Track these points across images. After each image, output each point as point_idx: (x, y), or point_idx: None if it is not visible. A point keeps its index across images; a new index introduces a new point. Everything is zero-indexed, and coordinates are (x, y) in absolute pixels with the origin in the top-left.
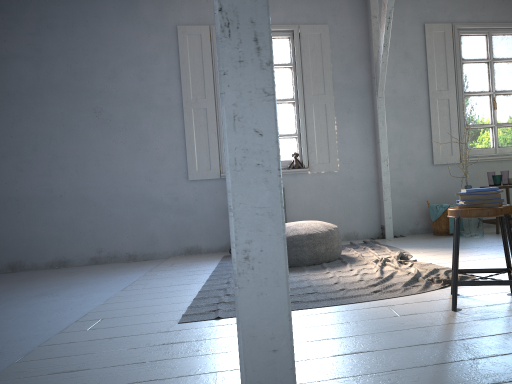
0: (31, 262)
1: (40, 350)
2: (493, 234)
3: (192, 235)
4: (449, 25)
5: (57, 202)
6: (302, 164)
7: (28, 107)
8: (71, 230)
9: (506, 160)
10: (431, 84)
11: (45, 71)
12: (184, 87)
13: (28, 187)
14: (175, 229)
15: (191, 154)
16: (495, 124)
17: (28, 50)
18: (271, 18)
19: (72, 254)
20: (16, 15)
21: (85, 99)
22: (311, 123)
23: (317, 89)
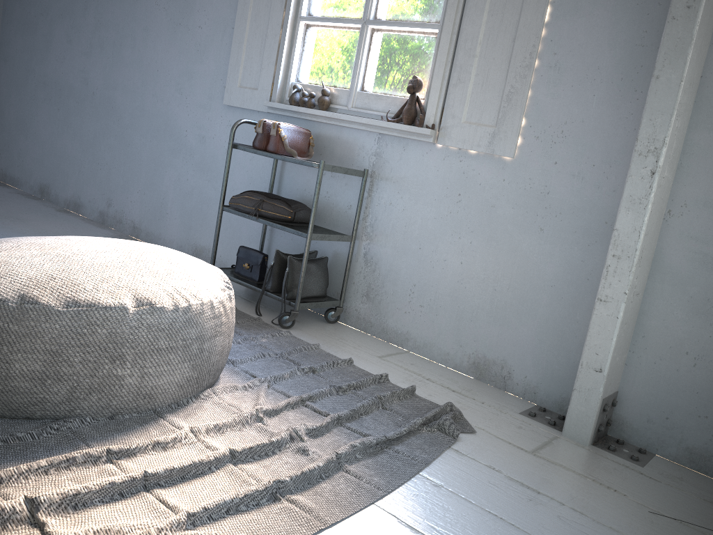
0: (55, 191)
1: None
2: None
3: (207, 223)
4: None
5: (88, 104)
6: (423, 115)
7: None
8: (92, 155)
9: None
10: None
11: None
12: None
13: (71, 71)
14: (190, 201)
15: (238, 47)
16: None
17: None
18: None
19: (86, 196)
20: None
21: None
22: None
23: None
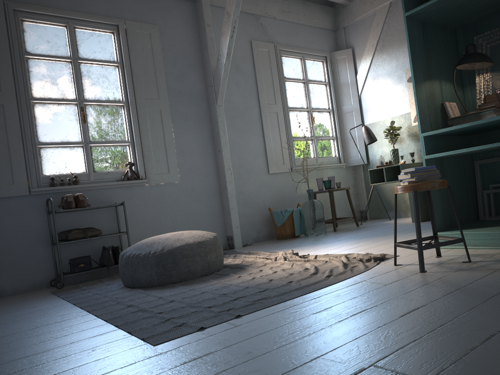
0: None
1: None
2: (331, 232)
3: None
4: (272, 45)
5: None
6: (138, 175)
7: None
8: None
9: (325, 169)
10: (261, 97)
11: None
12: None
13: None
14: None
15: None
16: (314, 137)
17: None
18: (89, 7)
19: None
20: None
21: None
22: (146, 129)
23: (150, 93)
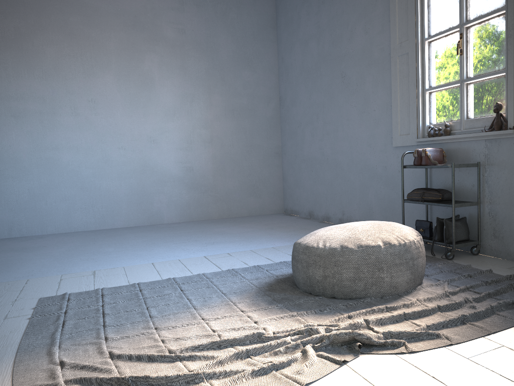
0: (316, 213)
1: (16, 281)
2: None
3: (395, 213)
4: None
5: (325, 164)
6: (506, 123)
7: (315, 81)
8: (331, 190)
9: None
10: None
11: (321, 45)
12: (392, 31)
13: (315, 150)
14: (384, 203)
15: (395, 115)
16: None
17: (314, 29)
18: None
19: (331, 212)
20: (310, 0)
21: (337, 66)
22: None
23: None
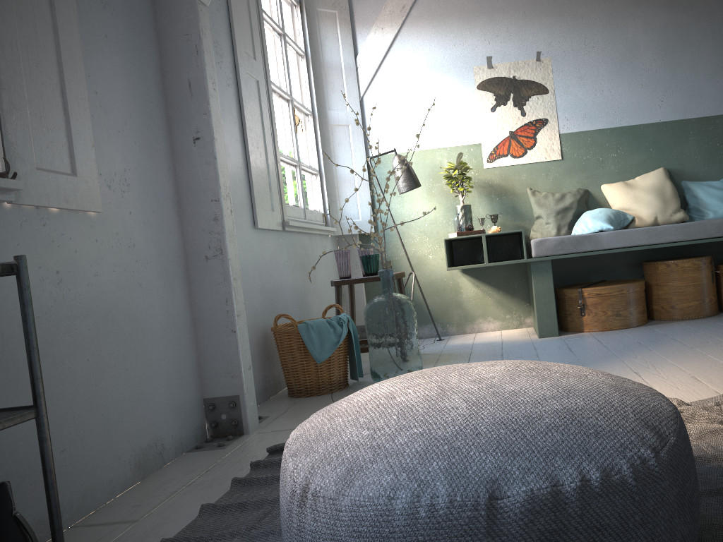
0: None
1: None
2: None
3: None
4: None
5: None
6: None
7: None
8: None
9: (314, 235)
10: (237, 31)
11: None
12: None
13: None
14: None
15: None
16: (300, 162)
17: None
18: None
19: None
20: None
21: None
22: None
23: None
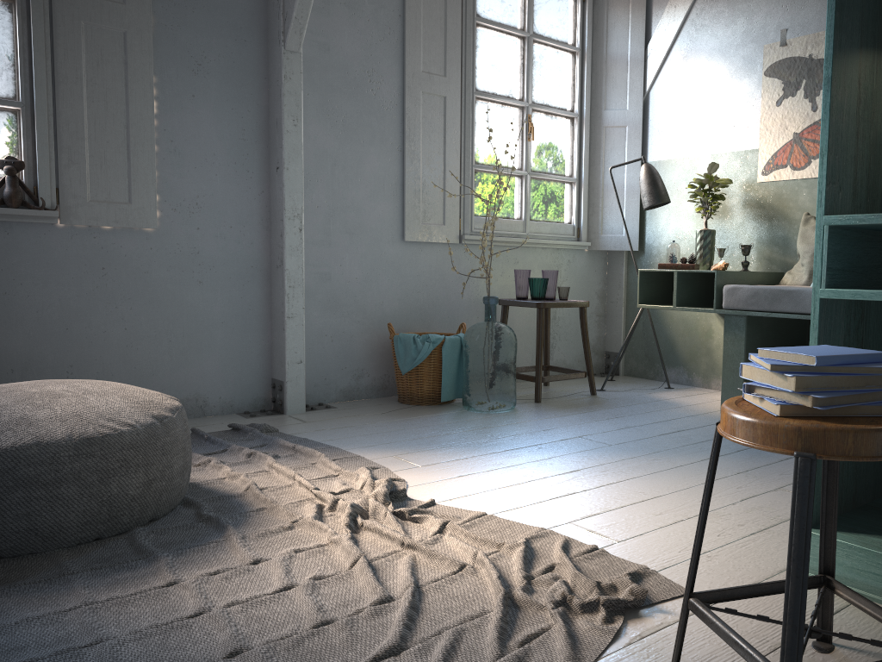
0: None
1: None
2: (529, 402)
3: None
4: None
5: None
6: (35, 197)
7: None
8: None
9: (542, 249)
10: (411, 54)
11: None
12: None
13: None
14: None
15: None
16: (528, 172)
17: None
18: None
19: None
20: None
21: None
22: (75, 78)
23: None
